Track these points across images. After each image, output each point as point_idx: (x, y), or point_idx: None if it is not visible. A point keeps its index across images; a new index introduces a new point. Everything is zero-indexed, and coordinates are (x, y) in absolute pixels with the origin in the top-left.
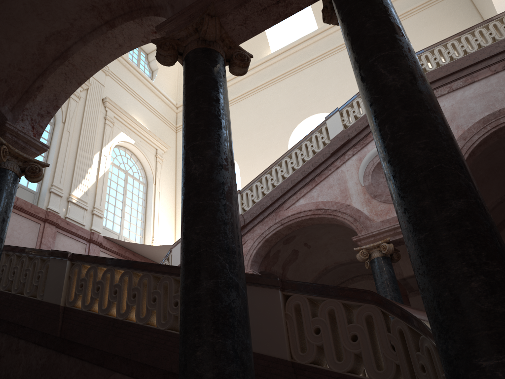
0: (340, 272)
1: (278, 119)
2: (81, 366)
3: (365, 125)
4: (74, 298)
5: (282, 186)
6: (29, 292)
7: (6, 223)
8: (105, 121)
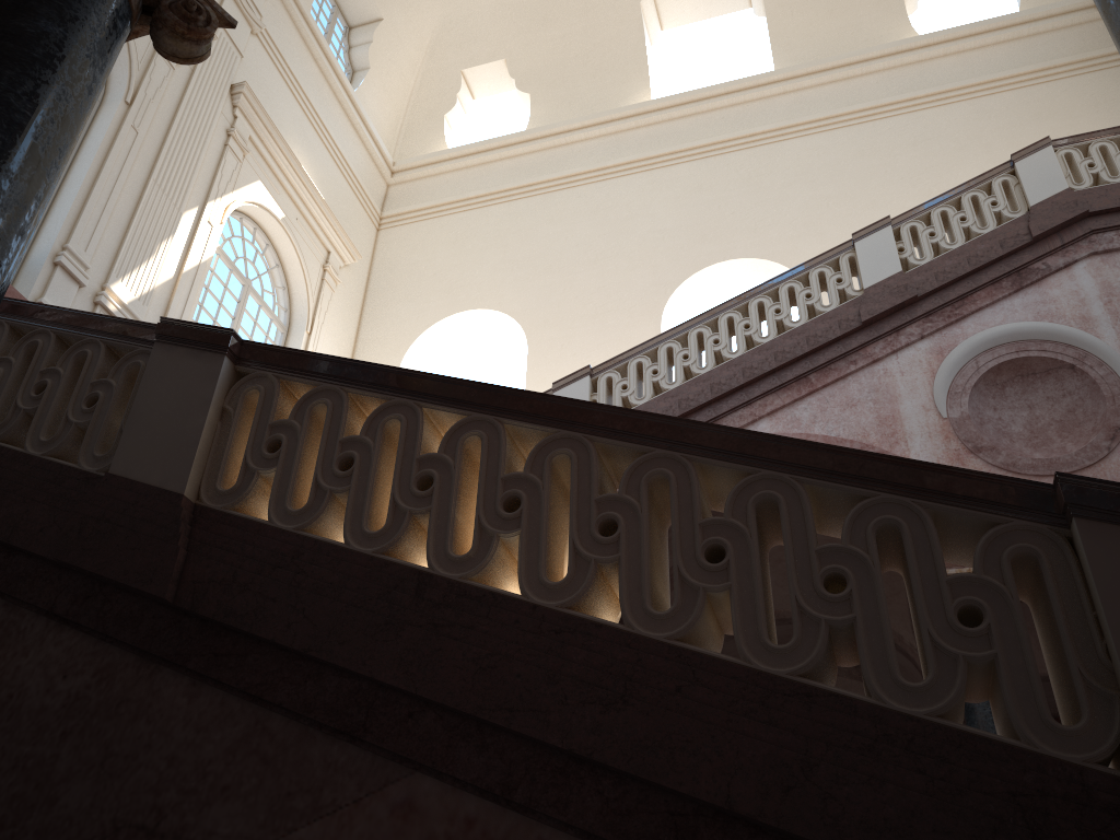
0: None
1: (647, 251)
2: (251, 729)
3: (965, 270)
4: (240, 482)
5: (715, 378)
6: (49, 444)
7: (69, 140)
8: (228, 140)
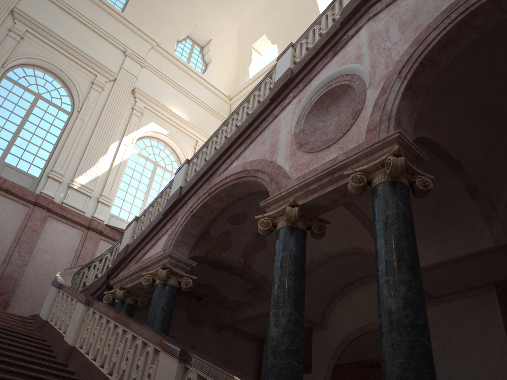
0: (337, 268)
1: None
2: None
3: (311, 55)
4: None
5: (220, 148)
6: None
7: None
8: (133, 111)
